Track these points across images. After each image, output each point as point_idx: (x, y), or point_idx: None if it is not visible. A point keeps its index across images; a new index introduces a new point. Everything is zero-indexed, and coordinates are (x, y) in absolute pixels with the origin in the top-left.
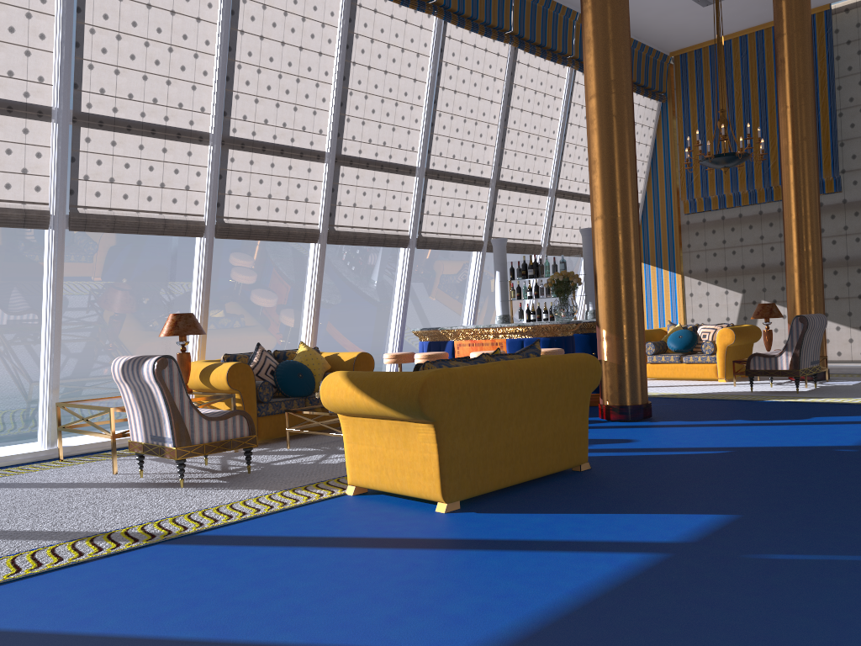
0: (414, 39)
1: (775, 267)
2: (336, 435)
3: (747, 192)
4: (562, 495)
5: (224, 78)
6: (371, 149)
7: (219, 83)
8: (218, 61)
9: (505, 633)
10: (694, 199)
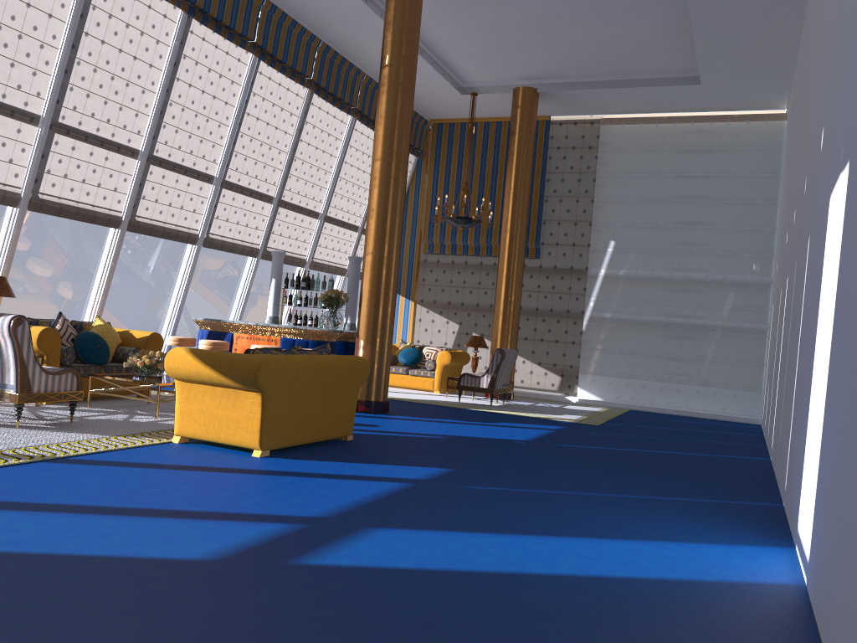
0: (232, 69)
1: (486, 308)
2: (142, 399)
3: (474, 245)
4: (339, 452)
5: (63, 71)
6: (179, 154)
7: (58, 74)
8: (61, 55)
9: (333, 510)
10: (433, 243)
